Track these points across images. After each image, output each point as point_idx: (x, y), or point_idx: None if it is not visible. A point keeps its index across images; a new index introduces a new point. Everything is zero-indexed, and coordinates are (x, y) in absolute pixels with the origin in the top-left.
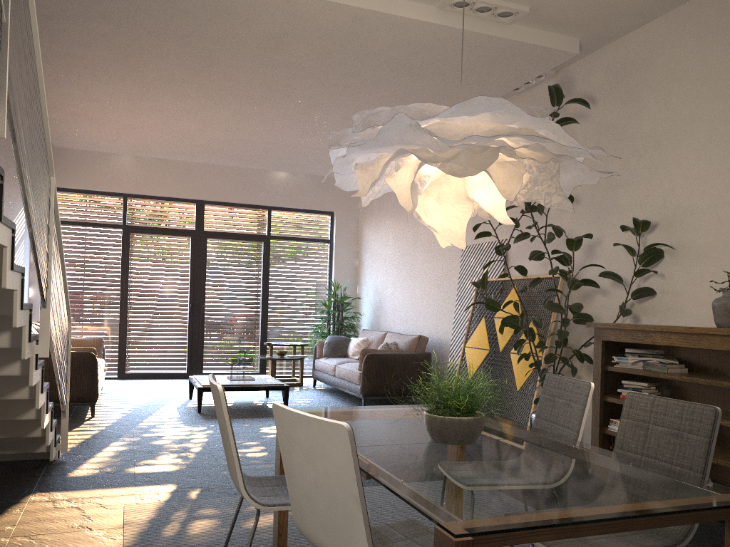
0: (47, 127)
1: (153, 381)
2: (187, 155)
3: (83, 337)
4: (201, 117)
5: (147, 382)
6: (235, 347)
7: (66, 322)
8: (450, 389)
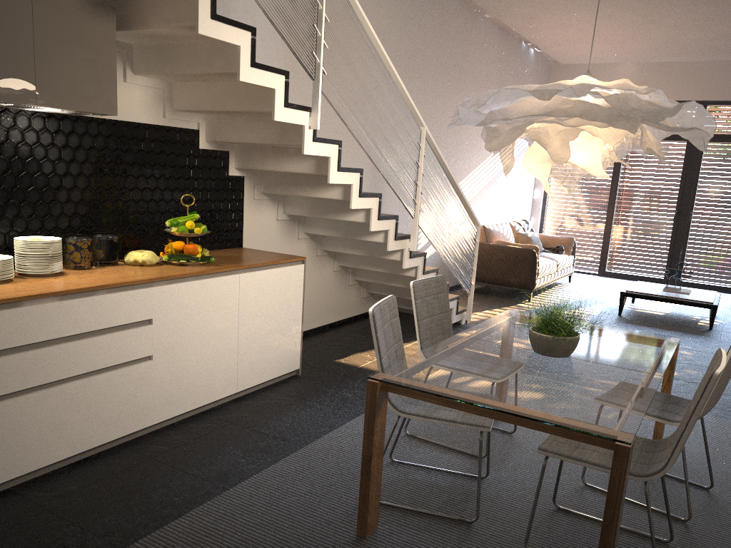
0: (407, 97)
1: (626, 282)
2: (683, 56)
3: (573, 235)
4: (665, 23)
5: (620, 282)
6: (721, 260)
7: (469, 226)
8: (544, 312)
